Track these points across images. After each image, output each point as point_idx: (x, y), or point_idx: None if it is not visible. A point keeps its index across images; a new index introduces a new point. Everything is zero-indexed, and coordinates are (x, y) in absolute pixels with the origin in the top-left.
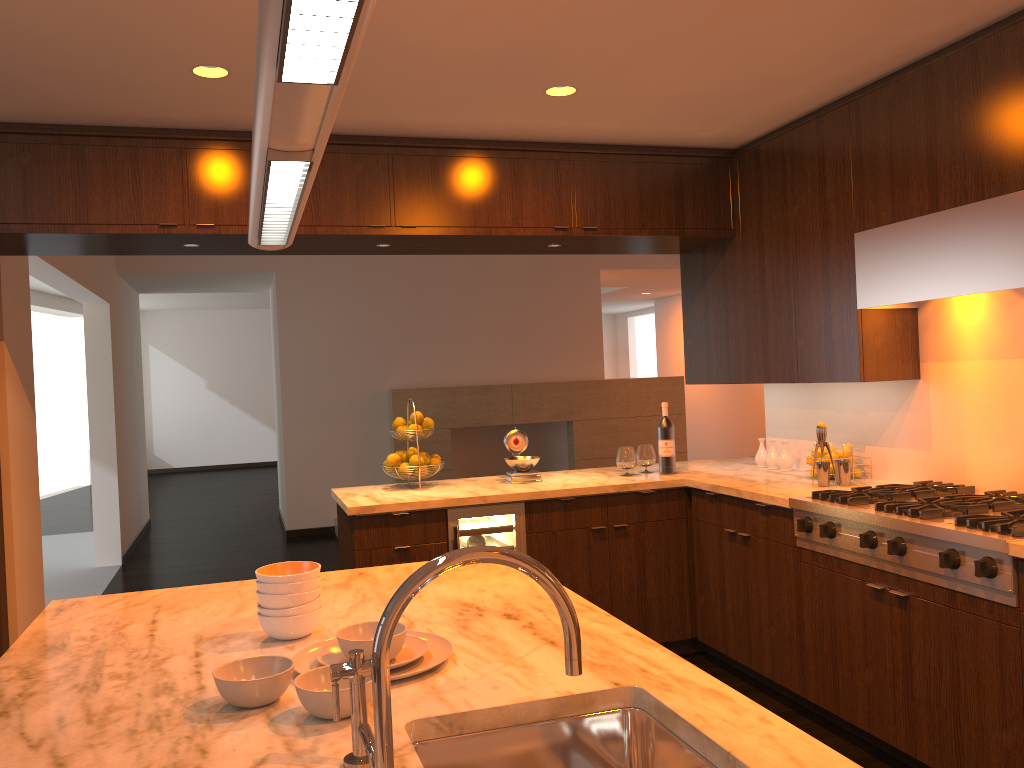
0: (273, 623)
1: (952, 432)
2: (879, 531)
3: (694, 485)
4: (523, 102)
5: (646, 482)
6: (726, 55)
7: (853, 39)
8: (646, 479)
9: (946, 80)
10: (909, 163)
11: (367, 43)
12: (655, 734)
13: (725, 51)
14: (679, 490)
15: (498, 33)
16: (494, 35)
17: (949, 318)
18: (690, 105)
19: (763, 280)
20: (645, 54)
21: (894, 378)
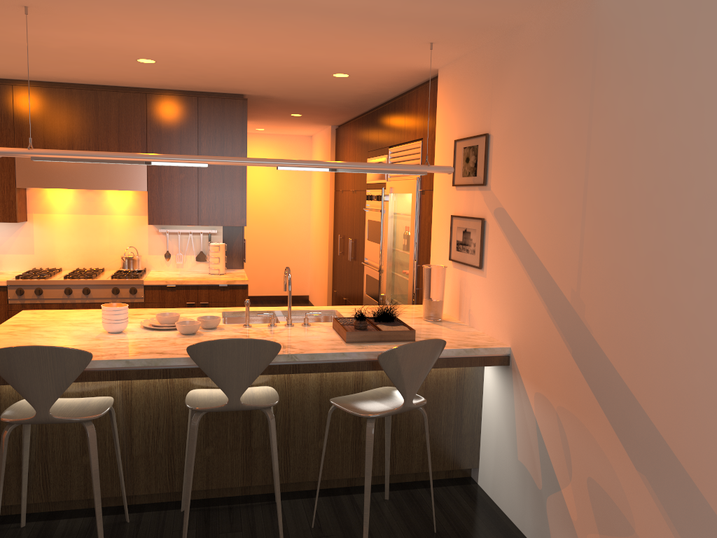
0: (125, 324)
1: (48, 245)
2: (74, 287)
3: None
4: None
5: None
6: (22, 64)
7: (65, 75)
8: None
9: (80, 99)
10: (56, 127)
11: None
12: (232, 320)
13: (26, 63)
14: None
15: None
16: None
17: (47, 194)
18: None
19: None
20: (2, 55)
21: (23, 221)
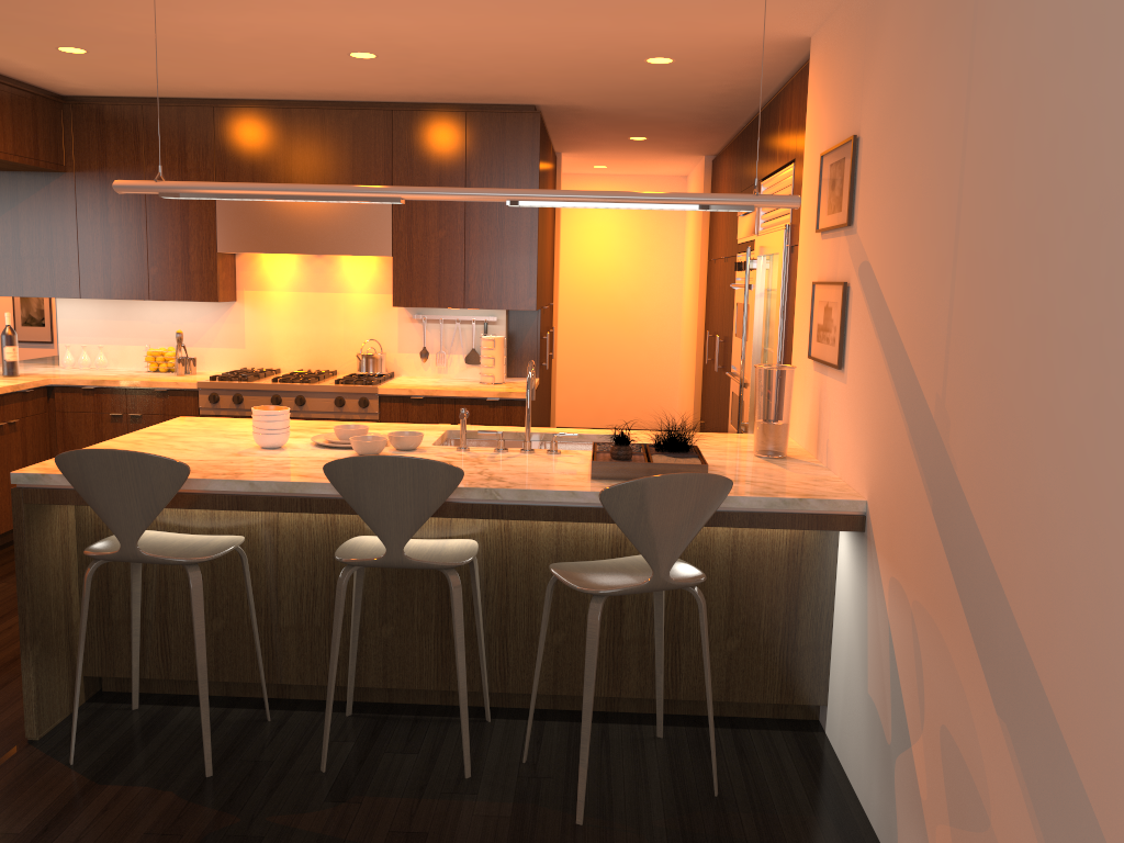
0: (283, 437)
1: (263, 336)
2: (284, 394)
3: (65, 383)
4: (27, 44)
5: (29, 382)
6: (209, 72)
7: (275, 87)
8: (18, 380)
9: (301, 123)
10: (269, 165)
11: (51, 3)
12: None
13: (214, 71)
14: (44, 388)
15: (140, 30)
16: (135, 30)
17: (263, 263)
18: (118, 77)
19: (106, 216)
20: (176, 59)
21: (229, 300)
